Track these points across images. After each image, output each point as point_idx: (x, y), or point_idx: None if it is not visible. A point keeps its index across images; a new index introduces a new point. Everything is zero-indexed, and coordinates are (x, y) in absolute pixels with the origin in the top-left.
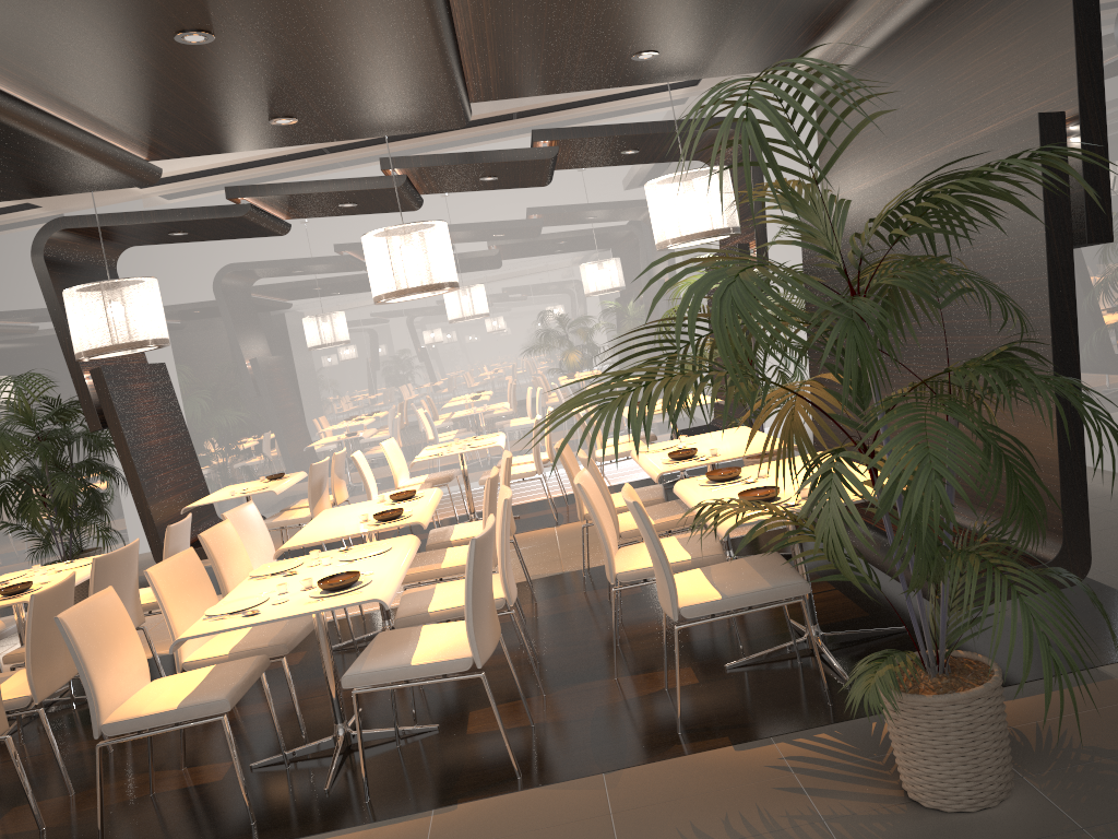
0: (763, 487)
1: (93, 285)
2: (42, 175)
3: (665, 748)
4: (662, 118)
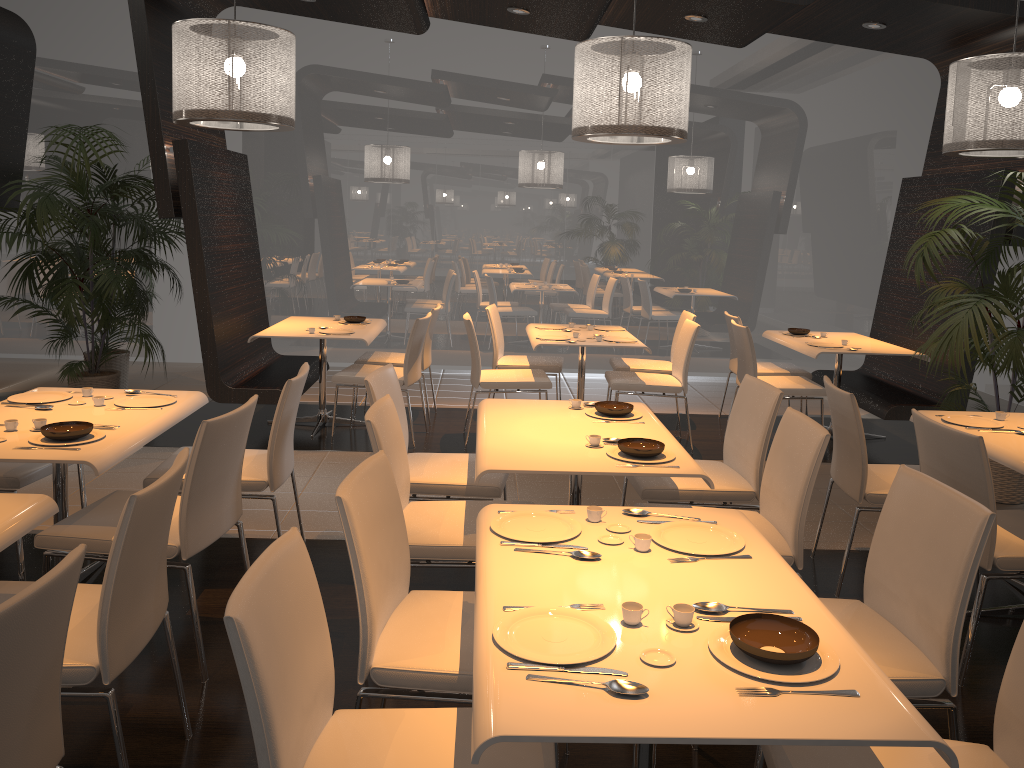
0: None
1: (219, 23)
2: None
3: None
4: None
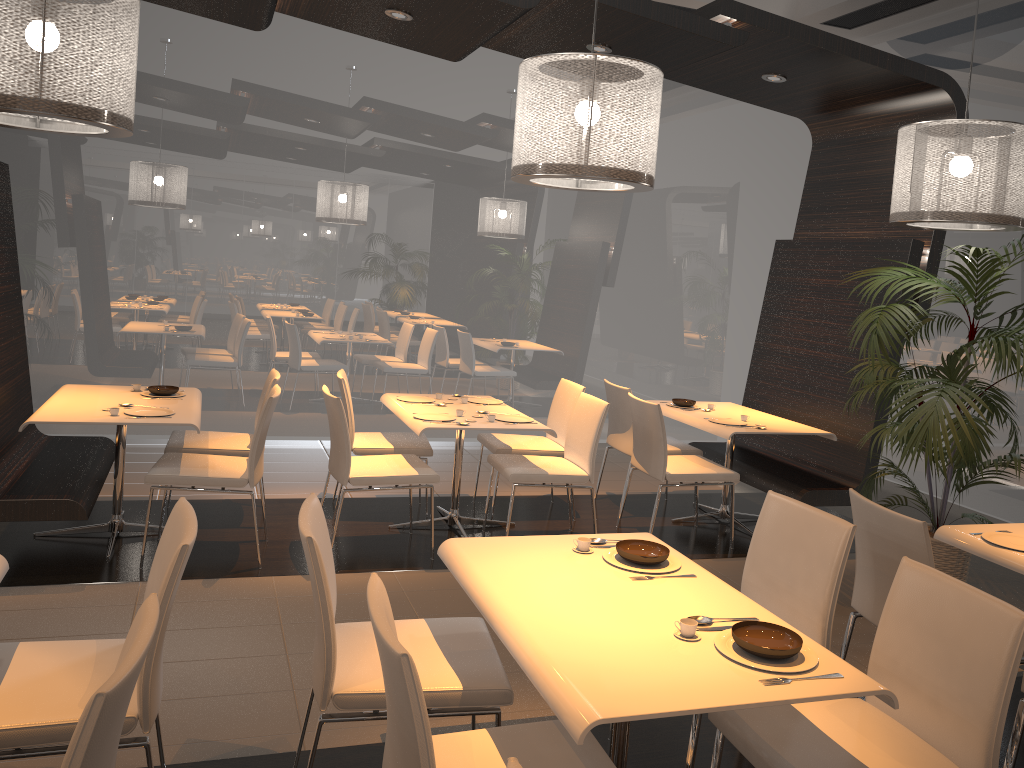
0: None
1: None
2: None
3: None
4: None
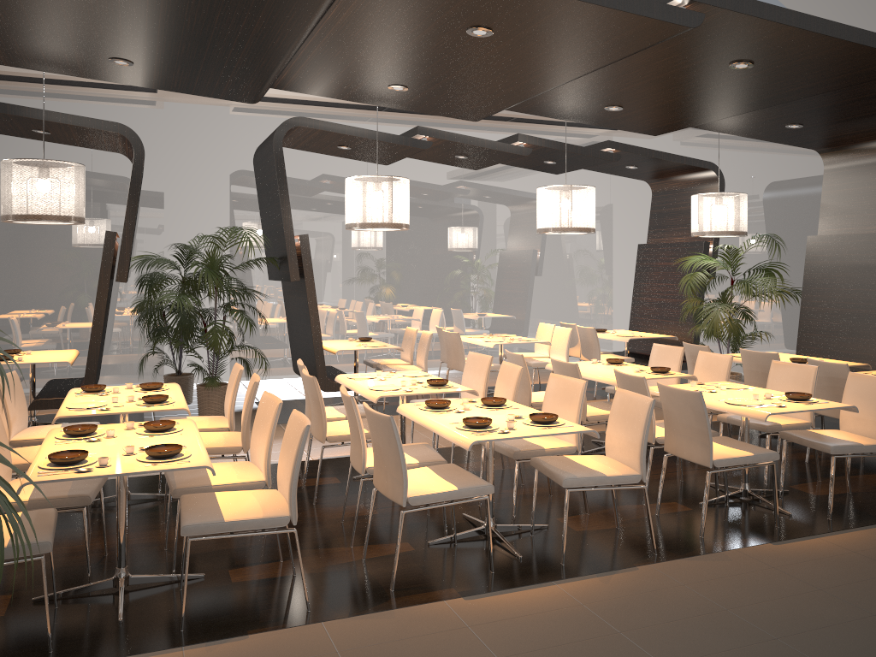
0: None
1: (388, 177)
2: (465, 101)
3: None
4: (587, 145)
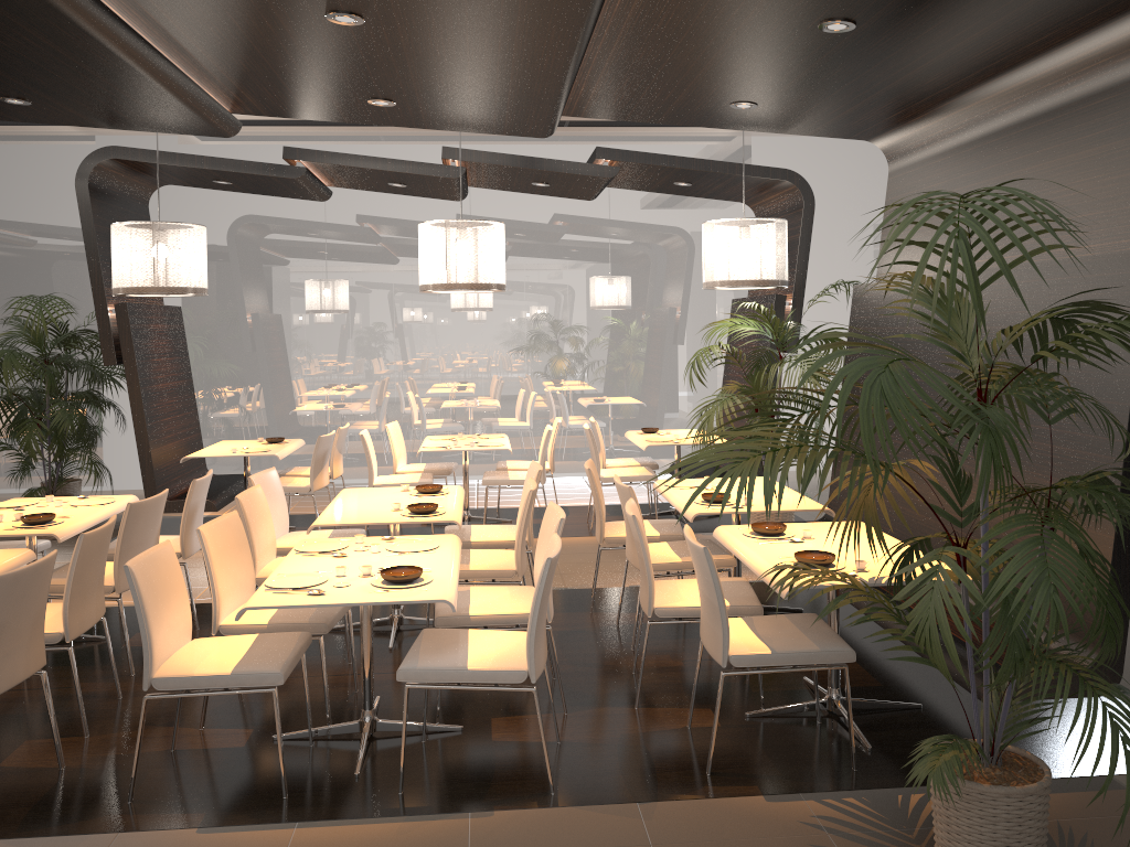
0: (817, 551)
1: (145, 224)
2: (130, 111)
3: (696, 788)
4: (708, 152)
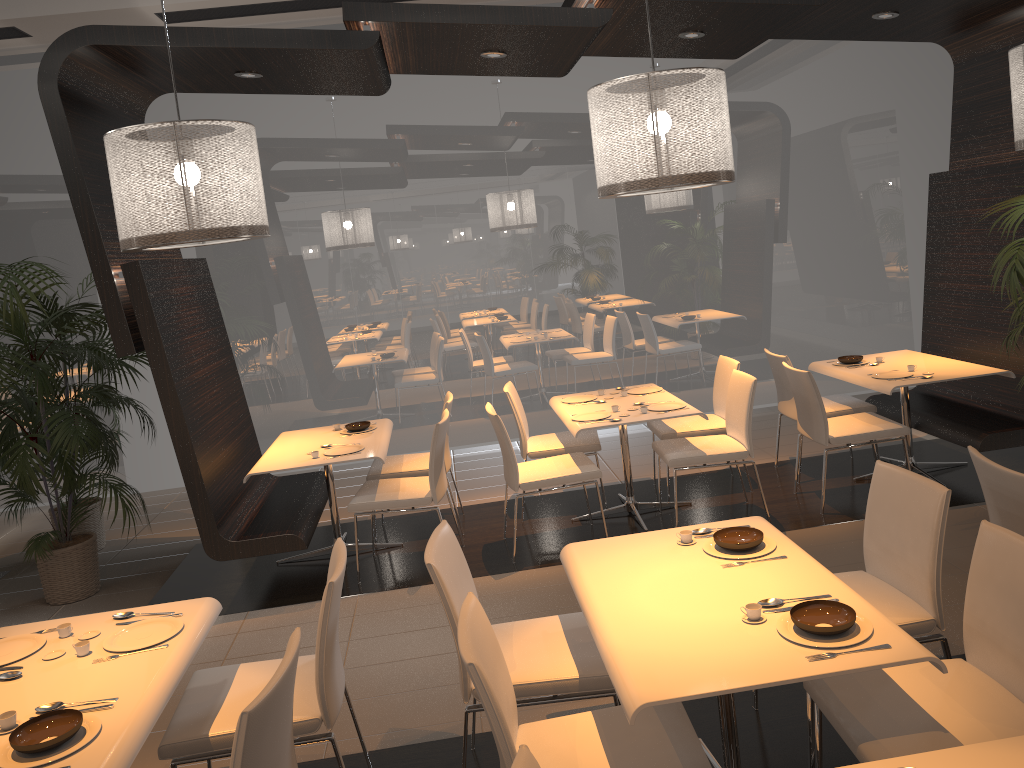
0: None
1: (162, 127)
2: None
3: None
4: None
